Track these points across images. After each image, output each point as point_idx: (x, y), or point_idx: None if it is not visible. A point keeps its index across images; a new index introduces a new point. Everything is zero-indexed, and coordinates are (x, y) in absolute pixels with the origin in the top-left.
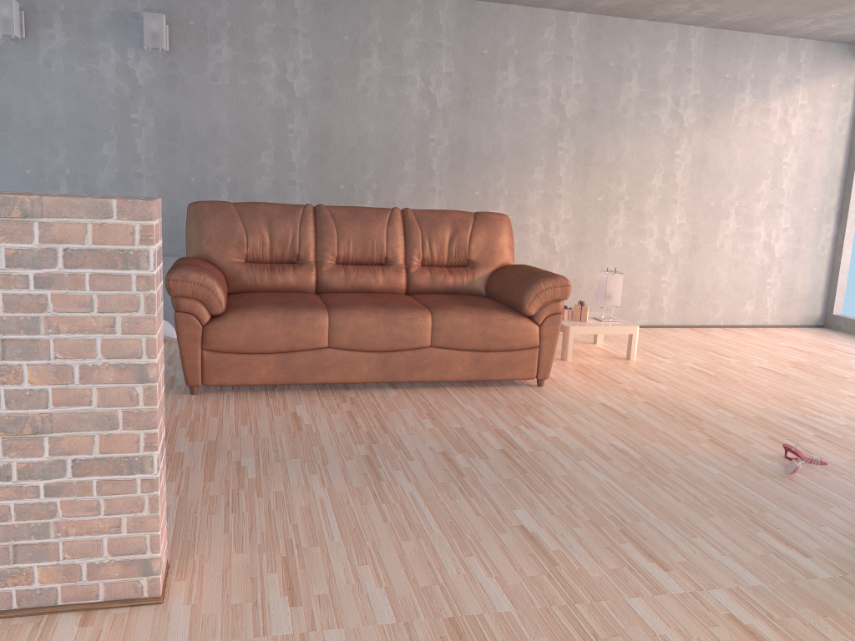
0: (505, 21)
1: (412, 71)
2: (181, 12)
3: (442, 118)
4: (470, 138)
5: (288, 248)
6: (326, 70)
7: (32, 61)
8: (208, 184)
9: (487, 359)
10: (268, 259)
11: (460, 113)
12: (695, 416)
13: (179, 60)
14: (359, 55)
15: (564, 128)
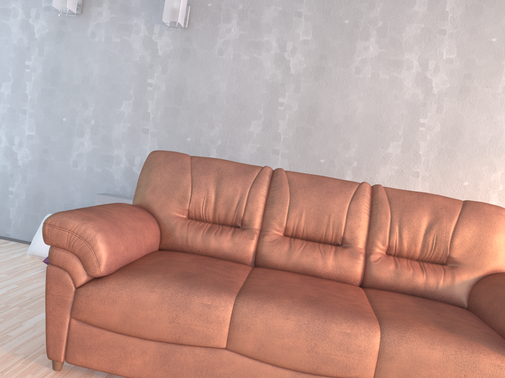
0: None
1: (409, 55)
2: None
3: (436, 103)
4: (465, 127)
5: (232, 209)
6: (322, 50)
7: (82, 32)
8: (200, 145)
9: None
10: (211, 219)
11: (457, 100)
12: None
13: (193, 36)
14: (357, 38)
15: None
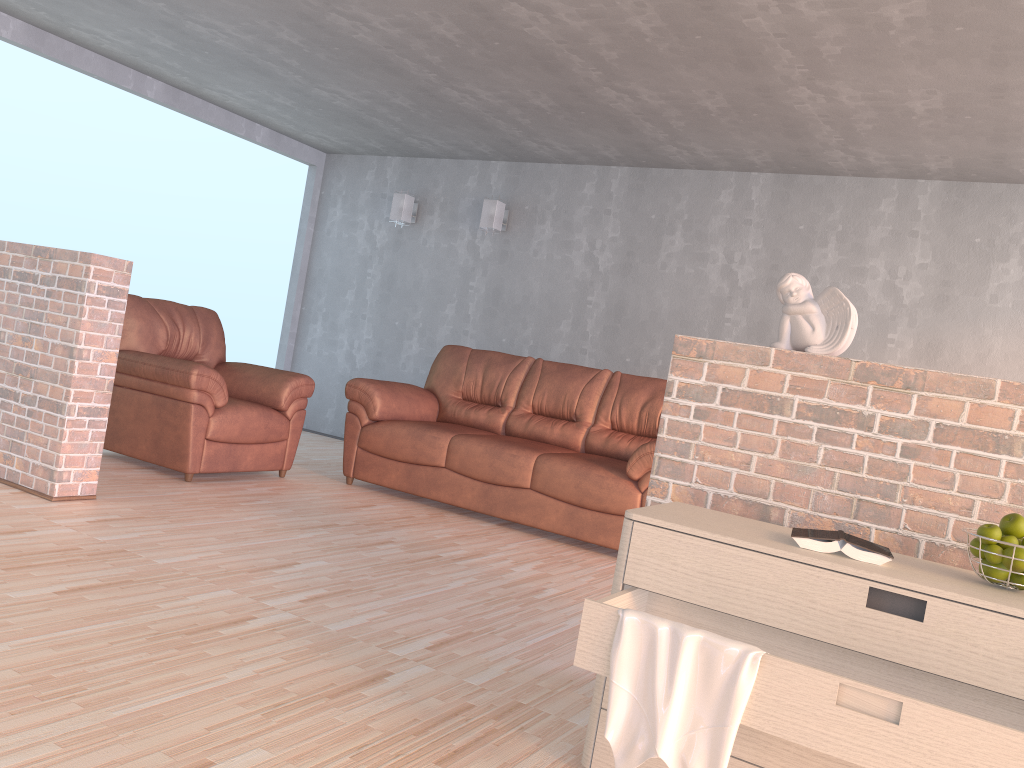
0: (829, 194)
1: (714, 248)
2: (520, 199)
3: (741, 297)
4: (772, 321)
5: (494, 391)
6: (629, 247)
7: (416, 240)
8: (514, 345)
9: (581, 515)
10: (479, 400)
11: (763, 292)
12: None
13: (511, 238)
14: (663, 232)
15: (899, 316)
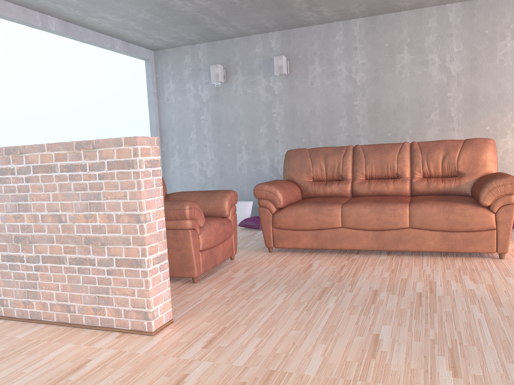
0: (500, 7)
1: (431, 55)
2: (294, 52)
3: (456, 81)
4: (479, 91)
5: (335, 171)
6: (374, 66)
7: (229, 91)
8: (311, 142)
9: (452, 237)
10: (325, 179)
11: (469, 75)
12: None
13: (294, 77)
14: (395, 53)
15: None
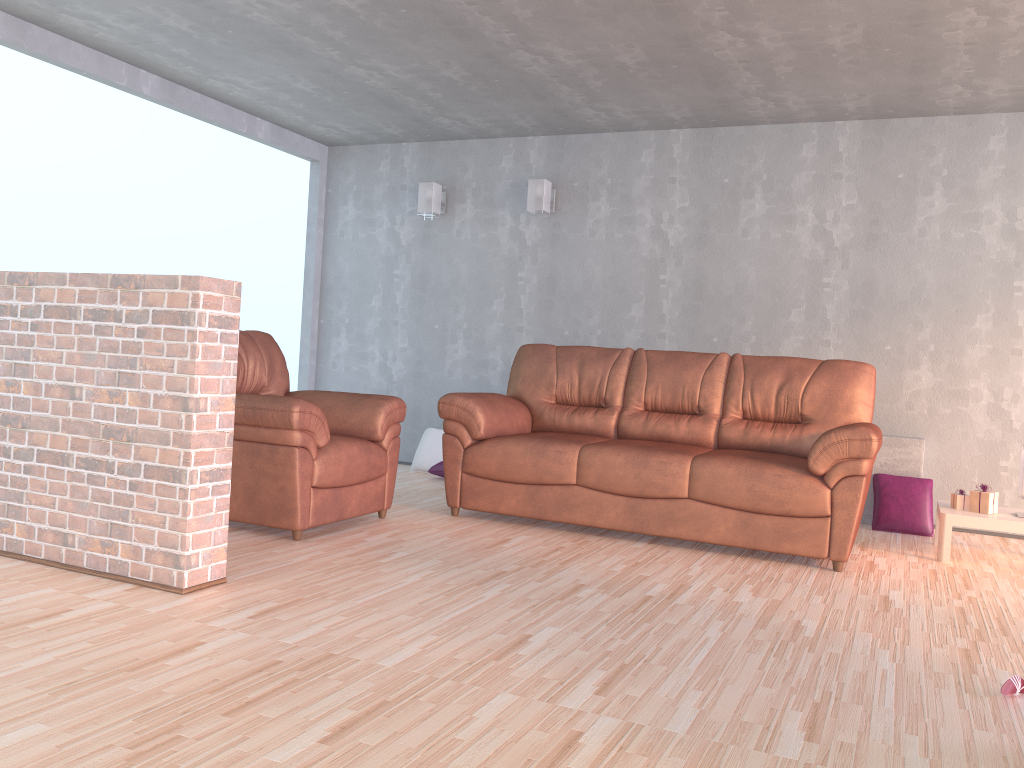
0: (928, 136)
1: (802, 208)
2: (567, 176)
3: (840, 258)
4: (878, 281)
5: (595, 390)
6: (702, 216)
7: (448, 232)
8: (579, 337)
9: (757, 522)
10: (576, 402)
11: (865, 251)
12: (1009, 631)
13: (562, 220)
14: (740, 197)
15: (1023, 261)
